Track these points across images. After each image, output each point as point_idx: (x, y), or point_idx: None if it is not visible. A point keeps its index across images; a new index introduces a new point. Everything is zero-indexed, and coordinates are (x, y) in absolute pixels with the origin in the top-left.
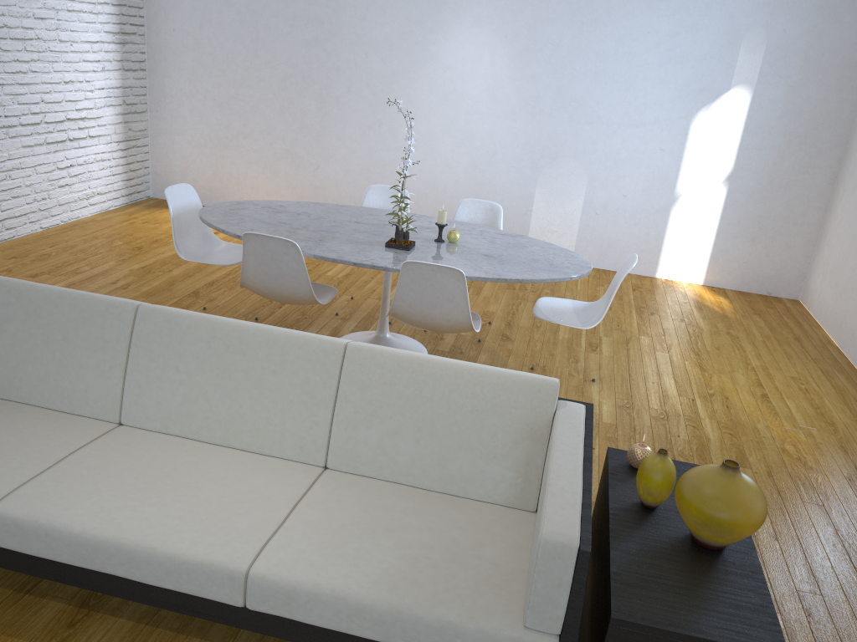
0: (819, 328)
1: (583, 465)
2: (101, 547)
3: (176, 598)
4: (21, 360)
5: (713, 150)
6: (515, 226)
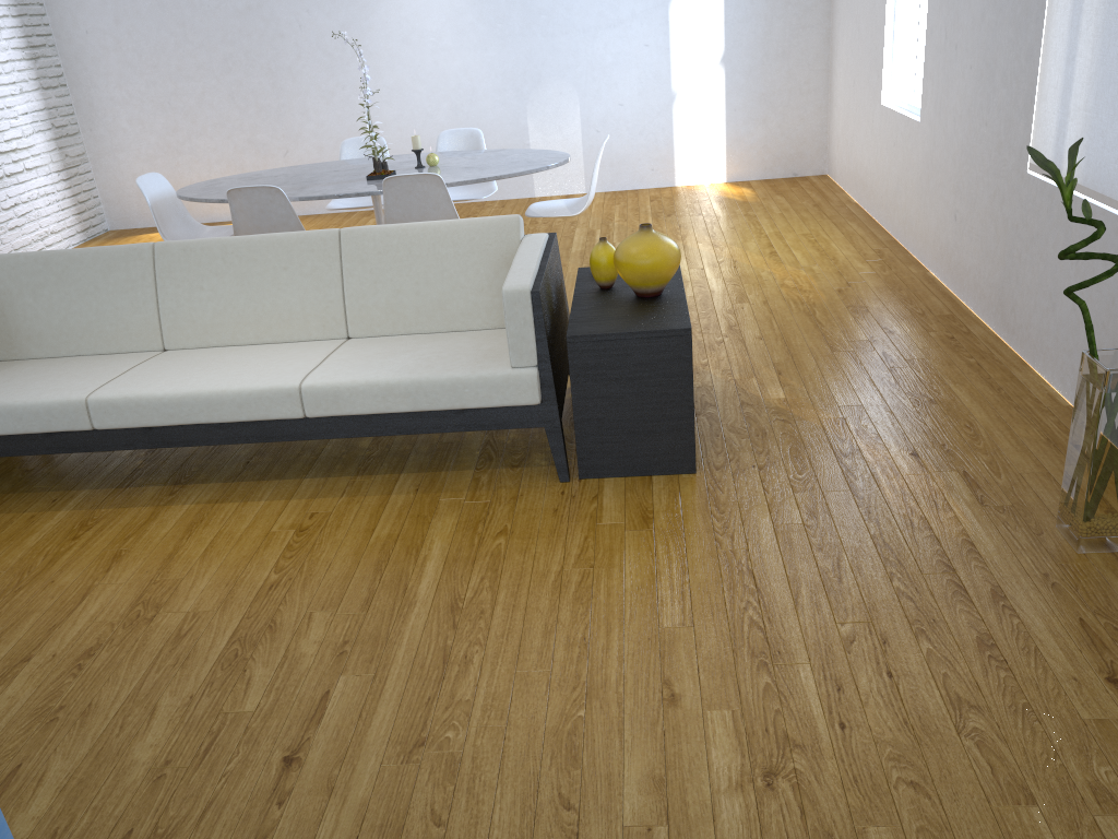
0: (842, 193)
1: (541, 260)
2: (183, 402)
3: (251, 431)
4: (63, 318)
5: (699, 33)
6: None
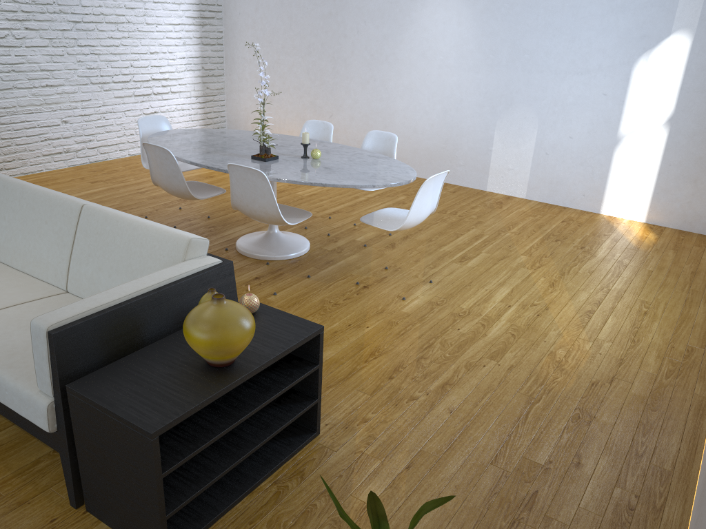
0: None
1: (148, 291)
2: None
3: None
4: None
5: (654, 93)
6: (478, 164)
